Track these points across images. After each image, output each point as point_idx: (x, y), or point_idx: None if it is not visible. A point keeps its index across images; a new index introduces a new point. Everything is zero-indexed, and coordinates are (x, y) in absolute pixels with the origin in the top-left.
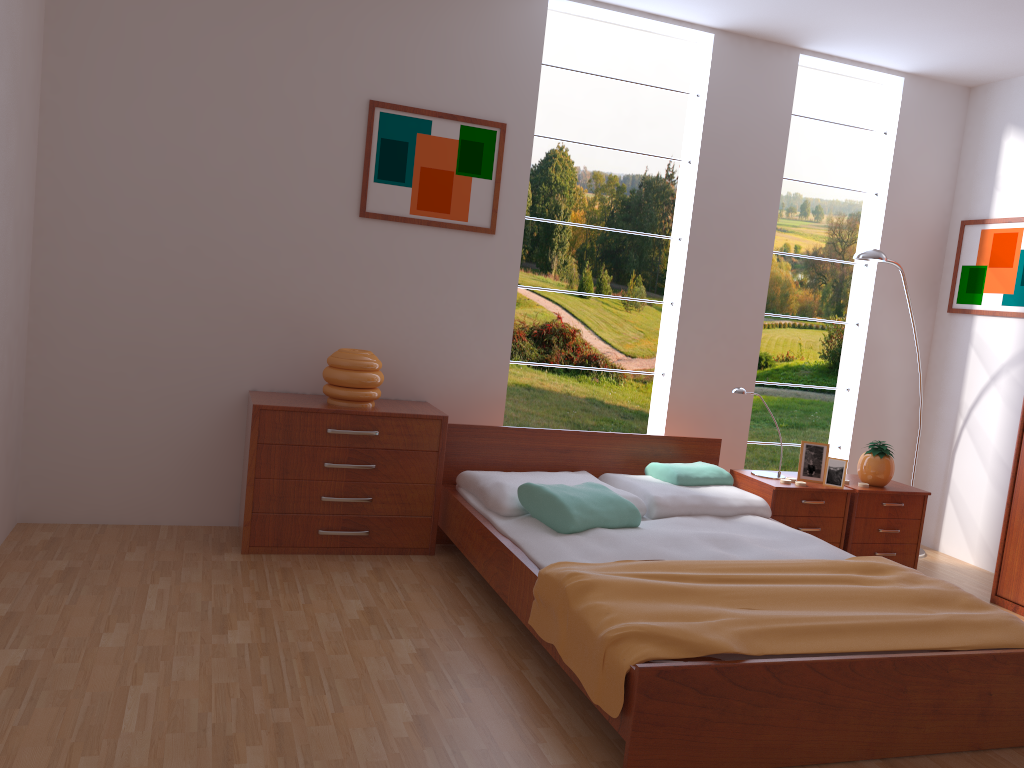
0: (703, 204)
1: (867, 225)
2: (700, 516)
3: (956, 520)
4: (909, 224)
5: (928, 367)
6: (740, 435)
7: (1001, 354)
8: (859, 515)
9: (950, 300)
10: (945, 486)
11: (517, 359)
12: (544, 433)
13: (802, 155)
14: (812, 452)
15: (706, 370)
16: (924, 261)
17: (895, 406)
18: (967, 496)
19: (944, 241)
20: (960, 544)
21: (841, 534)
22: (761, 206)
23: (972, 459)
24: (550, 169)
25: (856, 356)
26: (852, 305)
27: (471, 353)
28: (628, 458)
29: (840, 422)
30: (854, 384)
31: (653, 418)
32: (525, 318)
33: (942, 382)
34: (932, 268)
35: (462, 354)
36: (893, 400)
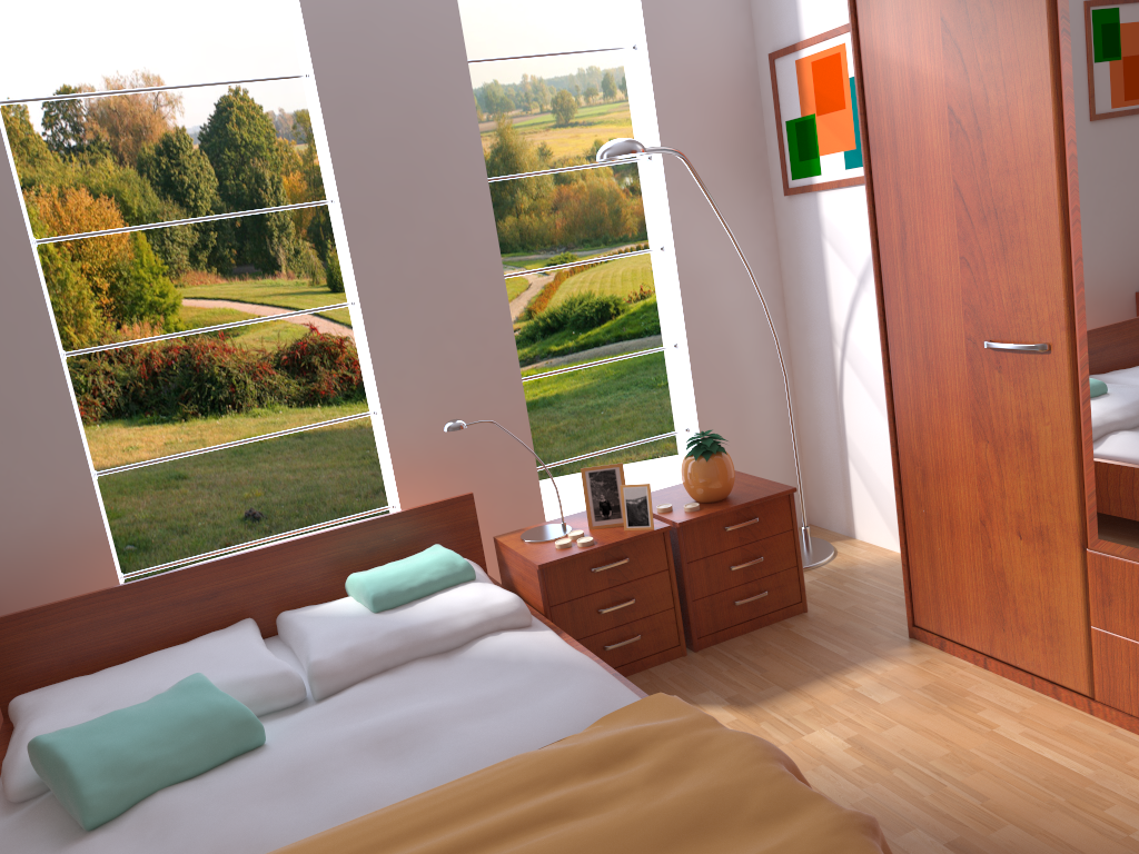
0: (346, 138)
1: (637, 97)
2: (403, 667)
3: (866, 493)
4: (695, 80)
5: (783, 280)
6: (523, 465)
7: (863, 243)
8: (693, 557)
9: (784, 177)
10: (842, 447)
11: (271, 402)
12: (162, 581)
13: (583, 11)
14: (601, 482)
15: (437, 388)
16: (734, 129)
17: (750, 350)
18: (871, 457)
19: (756, 91)
20: (879, 526)
21: (673, 594)
22: (446, 115)
23: (864, 403)
24: (230, 126)
25: (673, 295)
26: (650, 221)
27: (17, 485)
28: (325, 571)
29: (680, 394)
30: (681, 336)
31: (386, 478)
32: (264, 343)
33: (804, 299)
34: (749, 136)
35: (1, 491)
36: (744, 342)
